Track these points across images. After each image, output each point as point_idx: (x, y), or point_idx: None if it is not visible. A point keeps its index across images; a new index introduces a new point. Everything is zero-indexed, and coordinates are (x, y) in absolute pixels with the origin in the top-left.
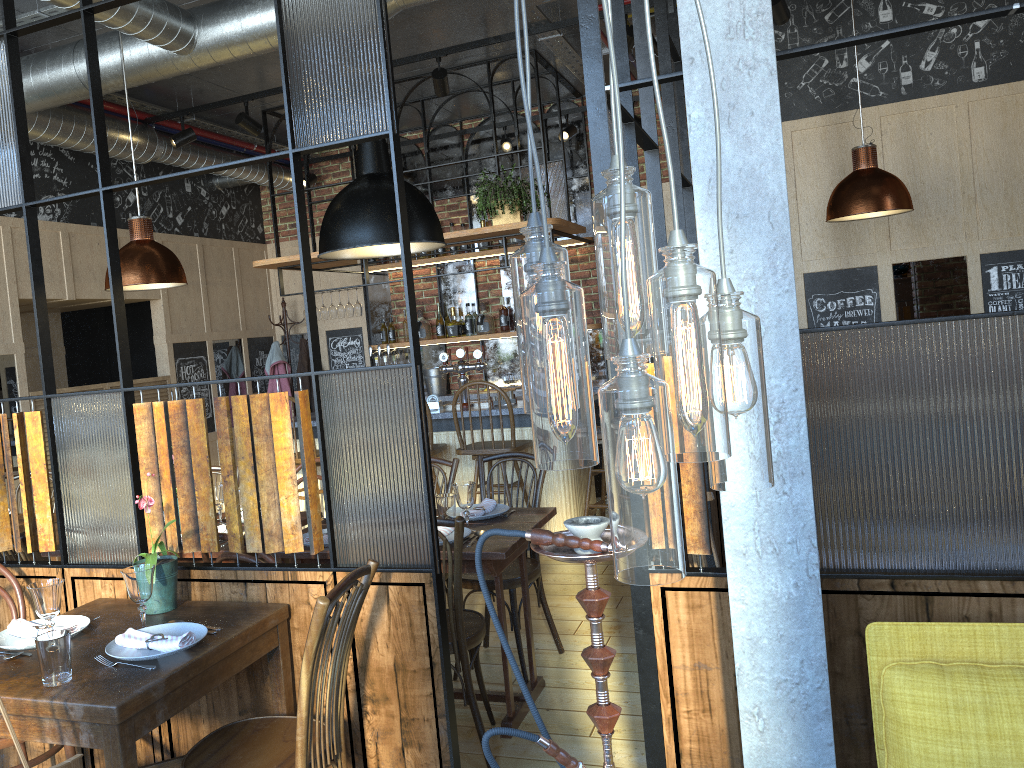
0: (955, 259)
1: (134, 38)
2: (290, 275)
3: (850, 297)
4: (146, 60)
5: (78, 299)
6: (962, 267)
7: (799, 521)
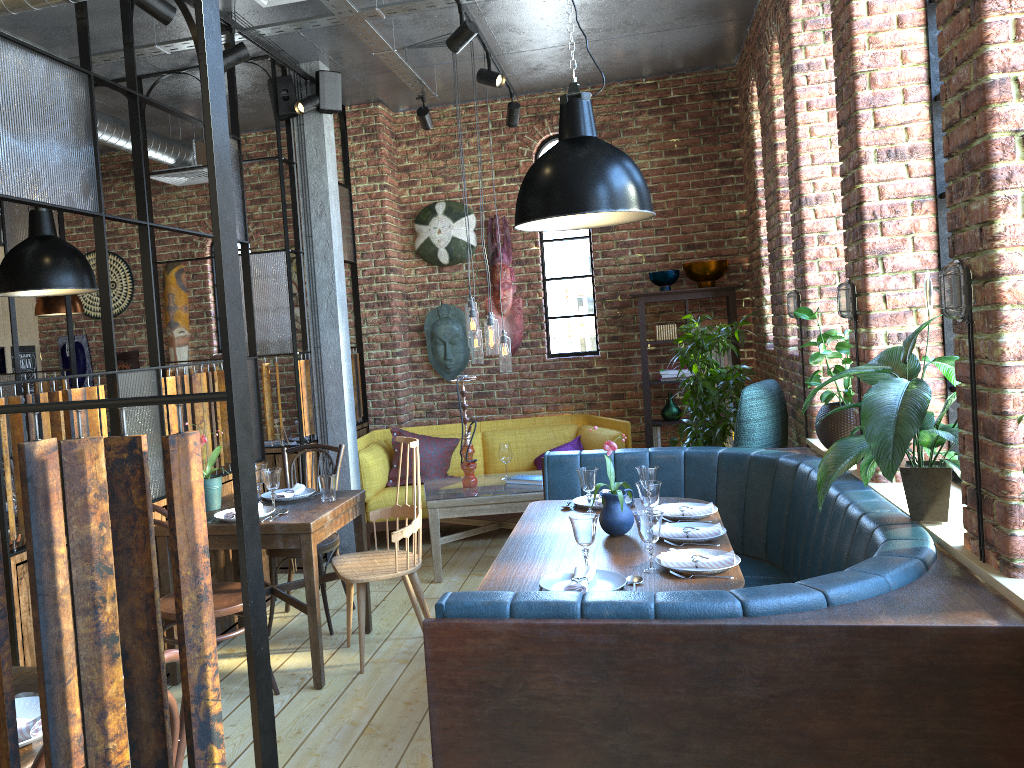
0: (1, 348)
1: None
2: None
3: None
4: None
5: None
6: (4, 353)
7: (353, 408)
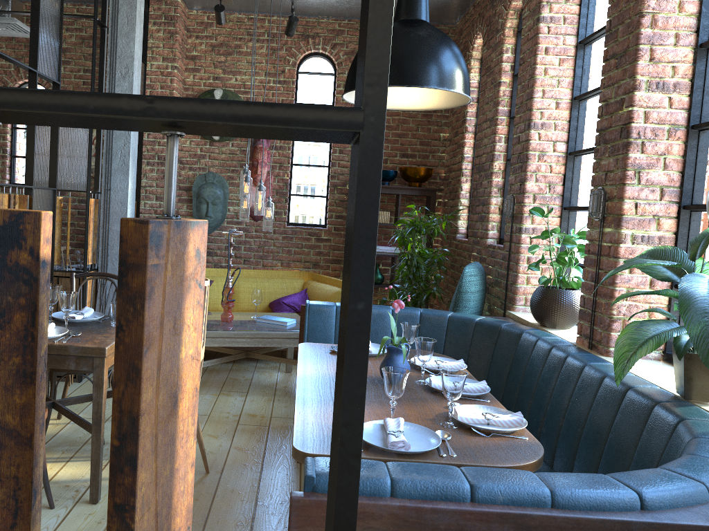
0: None
1: None
2: None
3: None
4: None
5: None
6: None
7: None
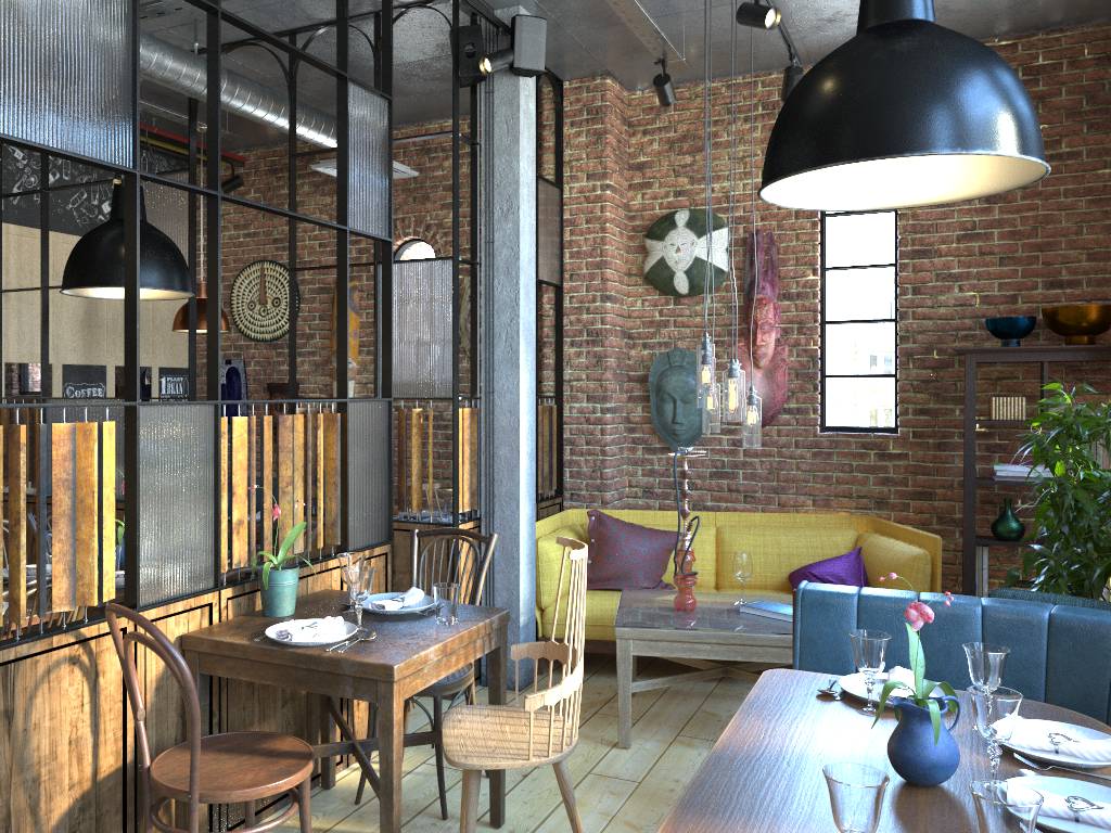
0: (147, 368)
1: None
2: None
3: (90, 388)
4: None
5: None
6: (150, 374)
7: (533, 480)
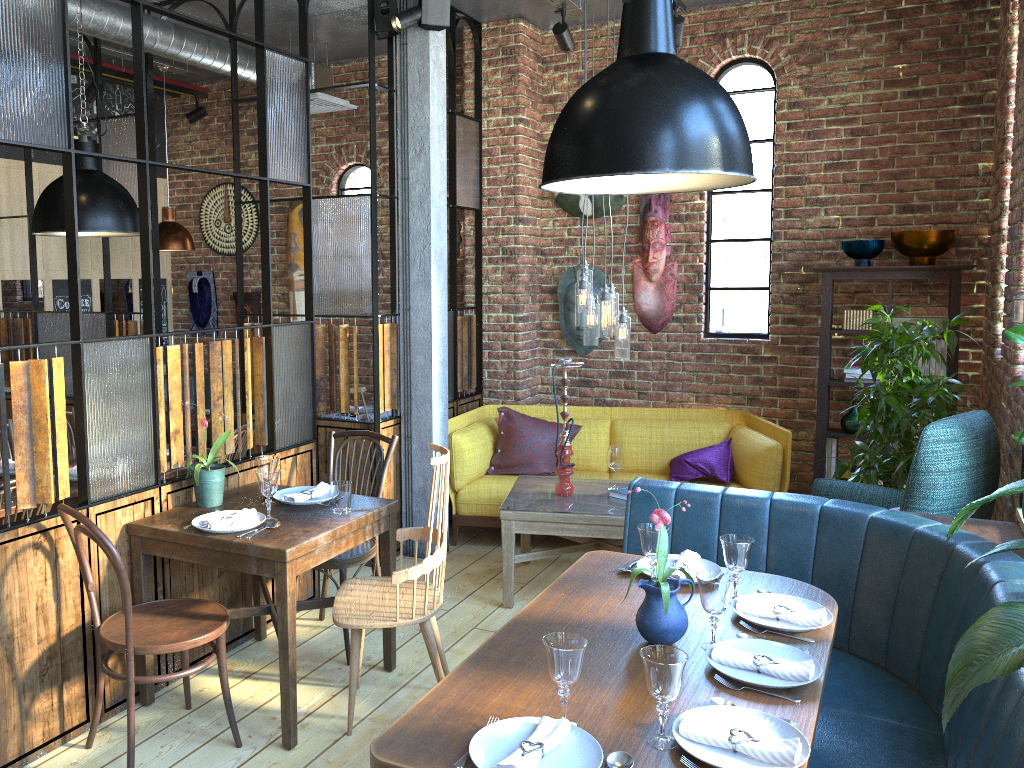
0: (128, 280)
1: None
2: None
3: None
4: None
5: None
6: (131, 286)
7: (445, 383)
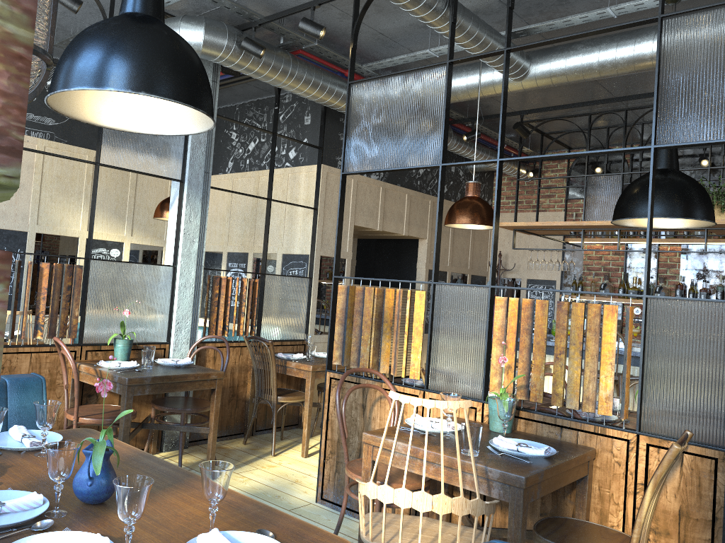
0: None
1: (484, 69)
2: (506, 236)
3: None
4: (489, 83)
5: (382, 231)
6: None
7: None
